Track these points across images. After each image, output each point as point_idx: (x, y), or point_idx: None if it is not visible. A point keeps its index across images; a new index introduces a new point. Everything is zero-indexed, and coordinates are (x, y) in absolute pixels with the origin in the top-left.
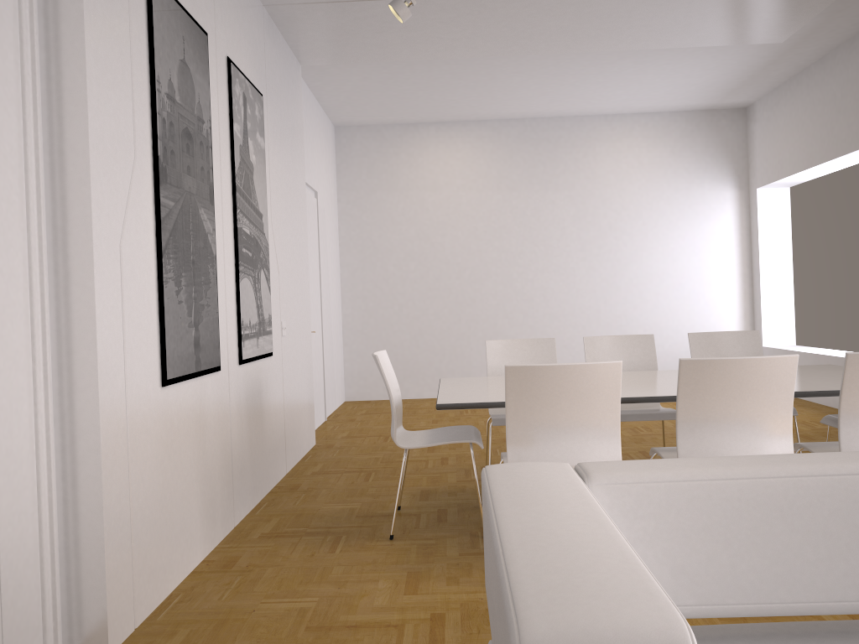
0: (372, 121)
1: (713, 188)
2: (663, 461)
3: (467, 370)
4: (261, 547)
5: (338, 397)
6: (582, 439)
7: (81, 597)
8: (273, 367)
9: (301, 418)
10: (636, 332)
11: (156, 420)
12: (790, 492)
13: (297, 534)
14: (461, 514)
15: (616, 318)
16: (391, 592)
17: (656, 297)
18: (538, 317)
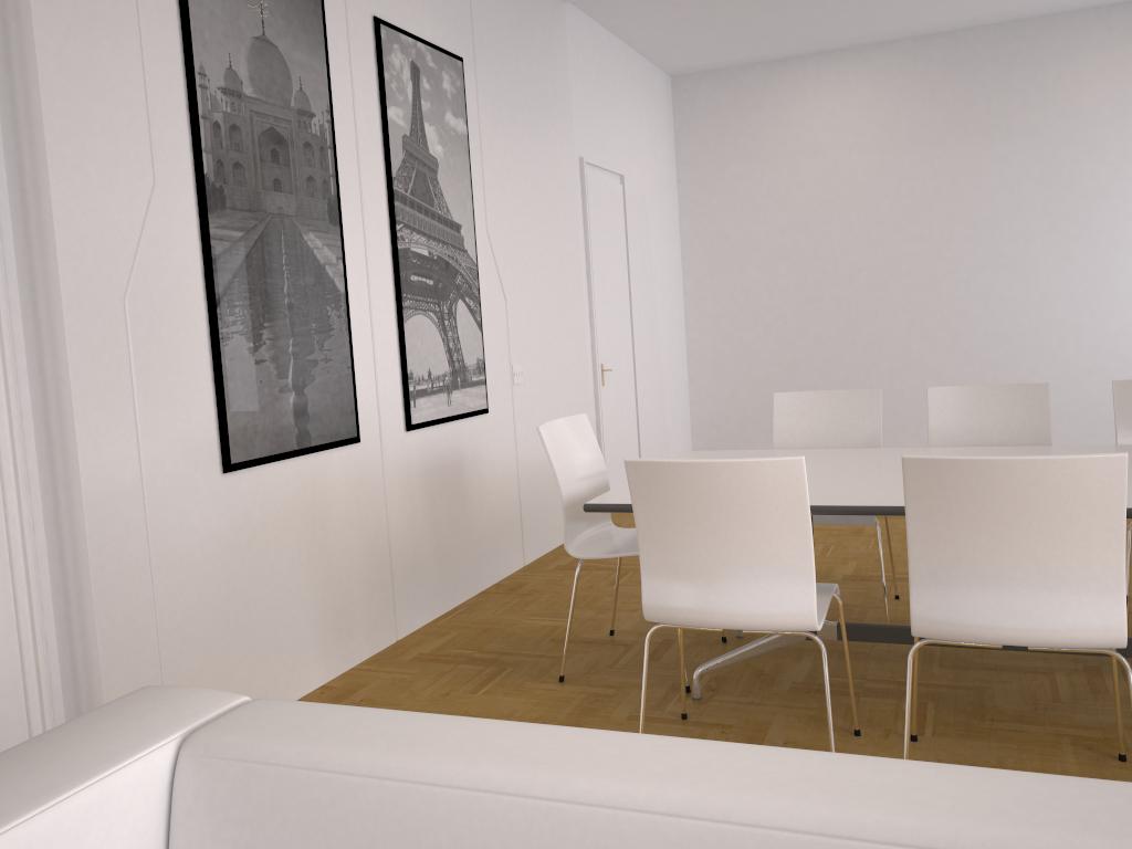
0: (720, 63)
1: None
2: (346, 718)
3: None
4: (400, 674)
5: (676, 452)
6: (749, 576)
7: None
8: (490, 428)
9: None
10: None
11: (212, 516)
12: (458, 819)
13: (457, 660)
14: (688, 651)
15: (1111, 337)
16: None
17: None
18: (975, 338)
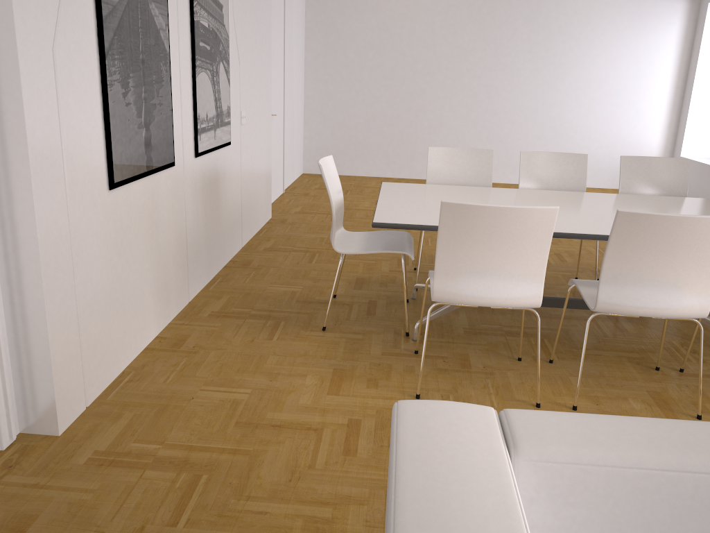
0: None
1: None
2: (606, 425)
3: (411, 155)
4: (209, 326)
5: (296, 170)
6: (507, 276)
7: (32, 386)
8: (231, 155)
9: (258, 197)
10: (567, 133)
11: (103, 222)
12: None
13: (242, 316)
14: (389, 308)
15: (552, 119)
16: (316, 390)
17: (591, 102)
18: (480, 112)
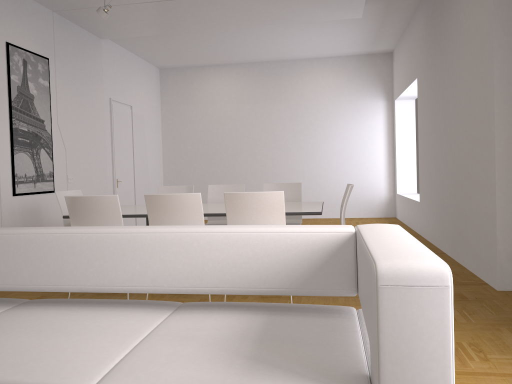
0: (177, 65)
1: (371, 100)
2: None
3: None
4: None
5: None
6: None
7: None
8: (55, 198)
9: None
10: (325, 184)
11: None
12: None
13: None
14: None
15: (314, 176)
16: None
17: (337, 164)
18: (269, 175)
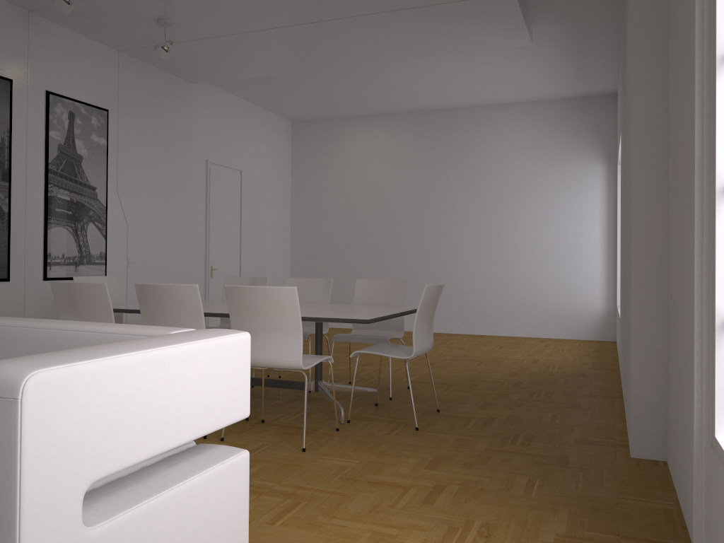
0: (313, 116)
1: (584, 165)
2: None
3: None
4: None
5: None
6: None
7: None
8: None
9: None
10: (510, 286)
11: None
12: None
13: None
14: None
15: (494, 274)
16: None
17: (529, 258)
18: (431, 270)
